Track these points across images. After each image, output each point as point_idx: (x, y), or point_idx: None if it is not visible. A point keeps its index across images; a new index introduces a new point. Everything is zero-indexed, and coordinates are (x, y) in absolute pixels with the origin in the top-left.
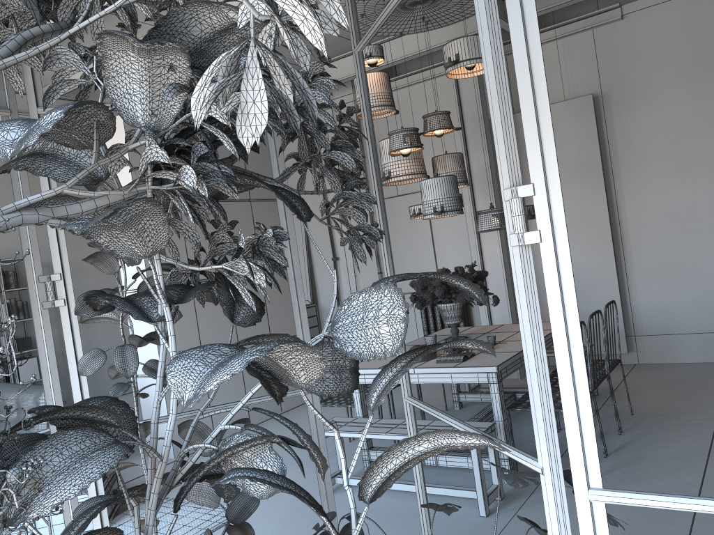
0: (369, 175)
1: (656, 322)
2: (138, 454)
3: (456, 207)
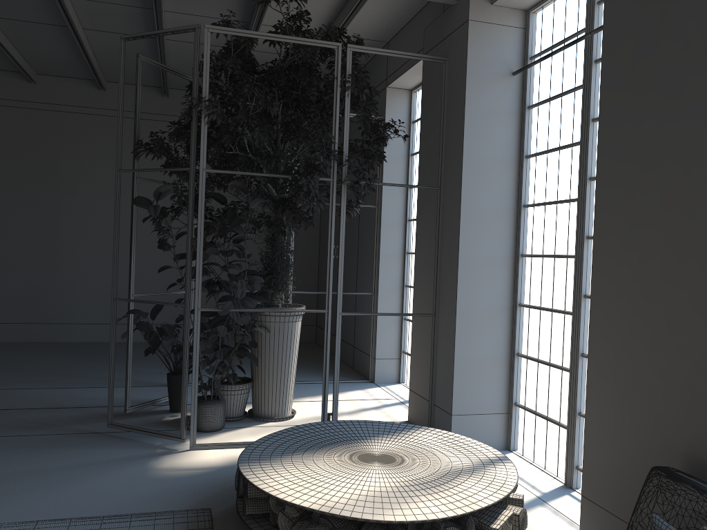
0: None
1: None
2: None
3: None
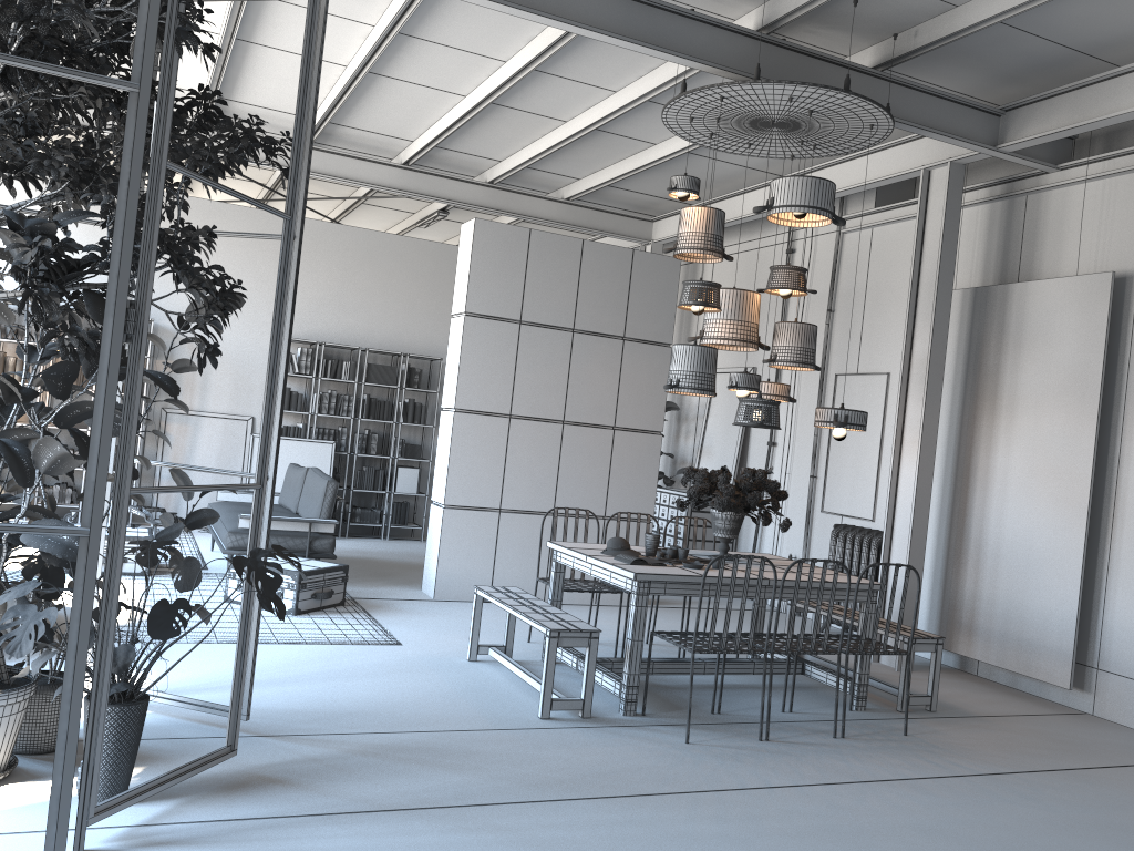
0: (833, 337)
1: (1132, 656)
2: (417, 586)
3: (695, 385)
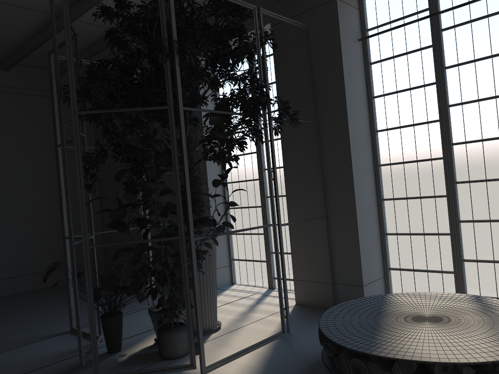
0: None
1: None
2: None
3: None
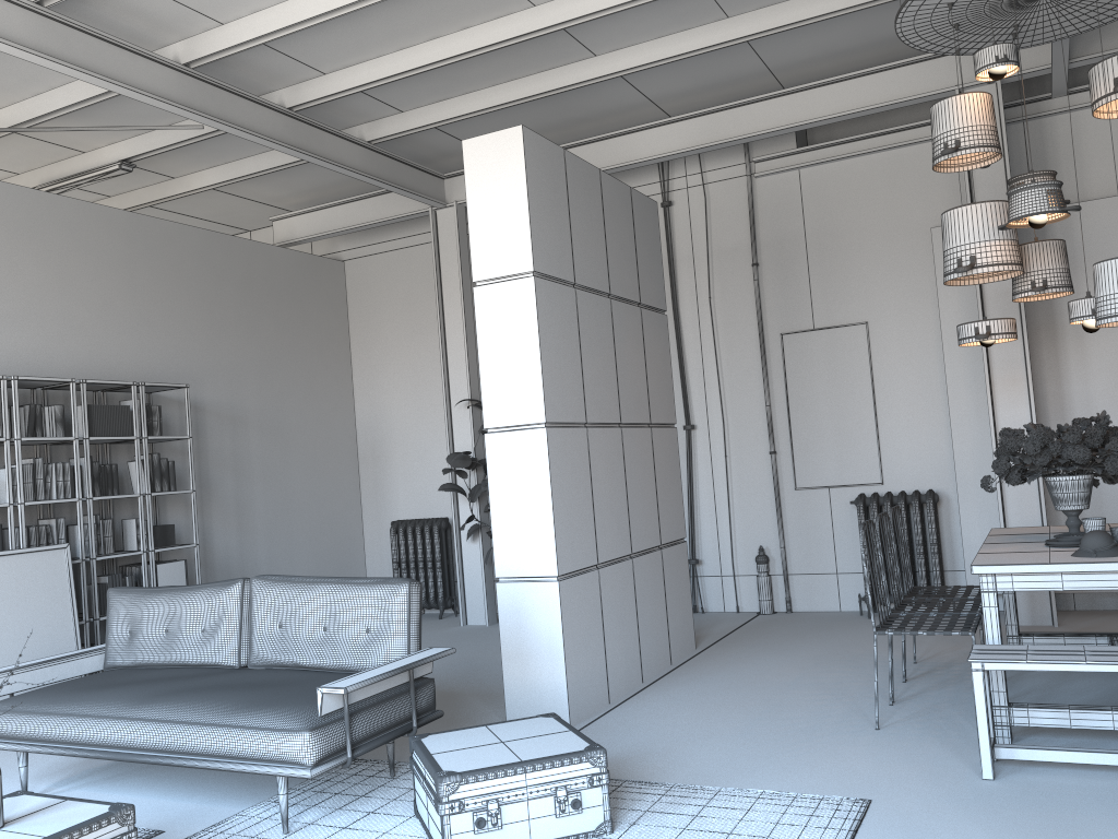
0: (764, 294)
1: None
2: (480, 722)
3: None
